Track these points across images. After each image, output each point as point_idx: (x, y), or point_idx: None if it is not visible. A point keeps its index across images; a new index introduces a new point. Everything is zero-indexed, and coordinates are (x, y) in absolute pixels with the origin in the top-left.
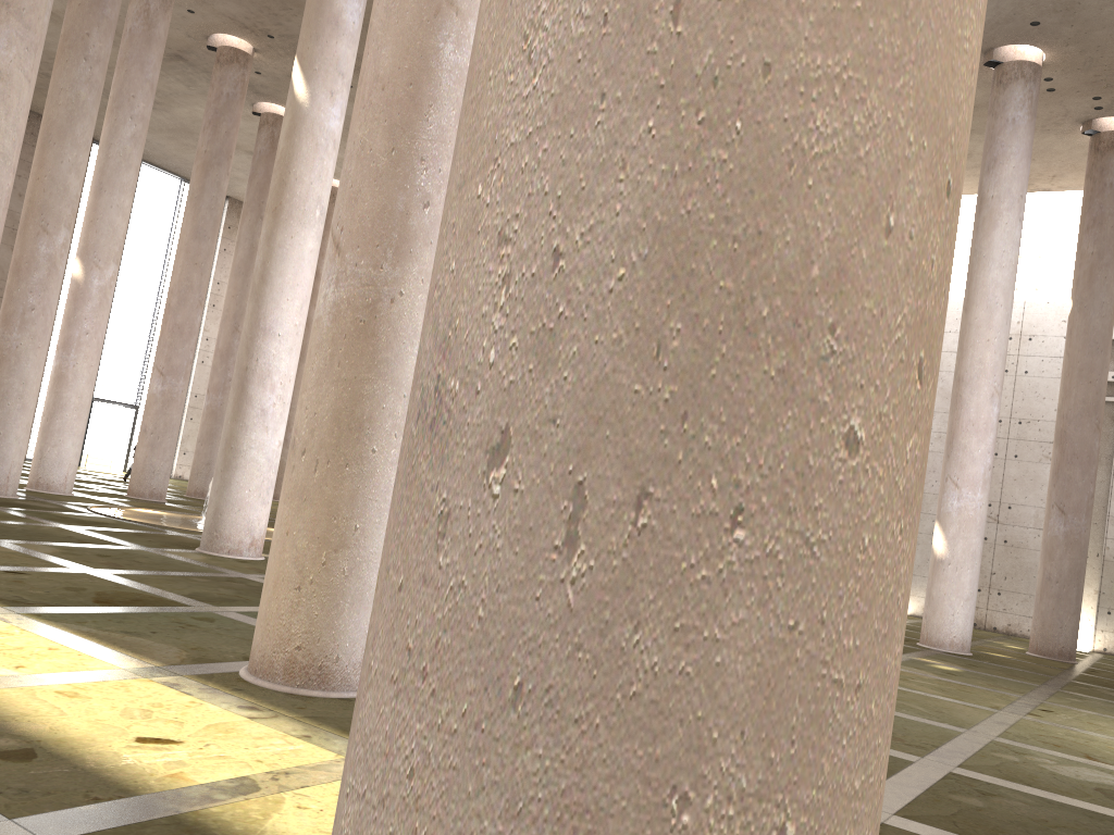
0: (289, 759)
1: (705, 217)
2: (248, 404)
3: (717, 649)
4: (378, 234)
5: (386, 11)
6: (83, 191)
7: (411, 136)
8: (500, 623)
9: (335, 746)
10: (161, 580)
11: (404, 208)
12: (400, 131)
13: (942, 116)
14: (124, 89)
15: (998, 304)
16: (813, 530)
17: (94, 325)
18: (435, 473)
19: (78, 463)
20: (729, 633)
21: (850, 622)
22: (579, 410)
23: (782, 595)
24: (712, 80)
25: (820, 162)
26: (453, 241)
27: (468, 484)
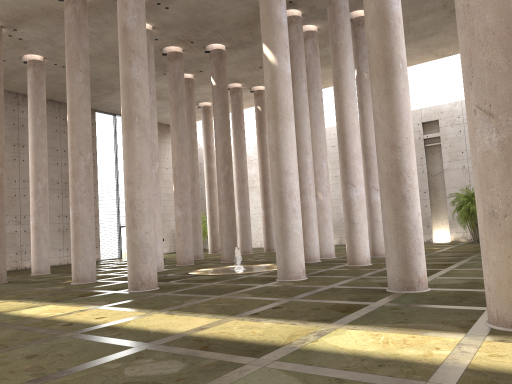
0: None
1: None
2: (286, 208)
3: None
4: None
5: None
6: (95, 134)
7: None
8: None
9: None
10: (319, 296)
11: None
12: (509, 51)
13: None
14: None
15: None
16: None
17: (156, 191)
18: None
19: (121, 257)
20: None
21: None
22: None
23: None
24: None
25: None
26: None
27: None
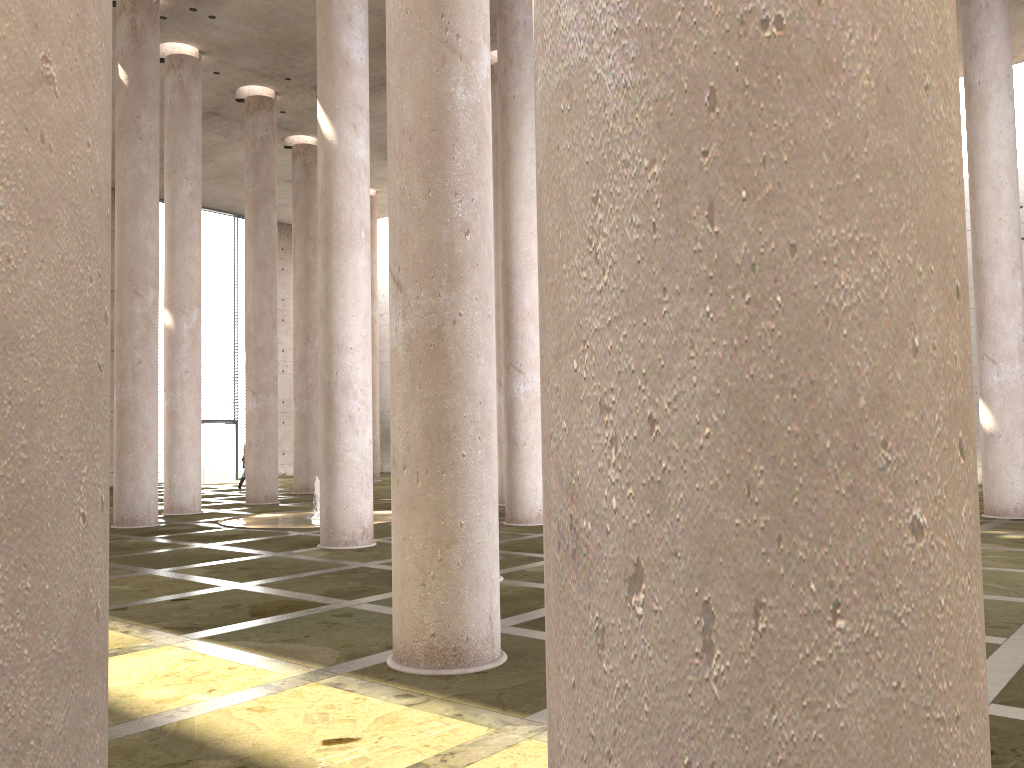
0: (450, 739)
1: (766, 378)
2: (337, 414)
3: (839, 716)
4: (430, 267)
5: (400, 70)
6: None
7: (442, 175)
8: (664, 716)
9: (484, 720)
10: (298, 583)
11: (448, 239)
12: (432, 173)
13: (942, 238)
14: (175, 155)
15: (1003, 183)
16: (898, 606)
17: (191, 364)
18: (585, 595)
19: None
20: (846, 702)
21: (941, 669)
22: (694, 544)
23: (883, 663)
24: (750, 267)
25: (850, 313)
26: (559, 403)
27: (615, 606)
